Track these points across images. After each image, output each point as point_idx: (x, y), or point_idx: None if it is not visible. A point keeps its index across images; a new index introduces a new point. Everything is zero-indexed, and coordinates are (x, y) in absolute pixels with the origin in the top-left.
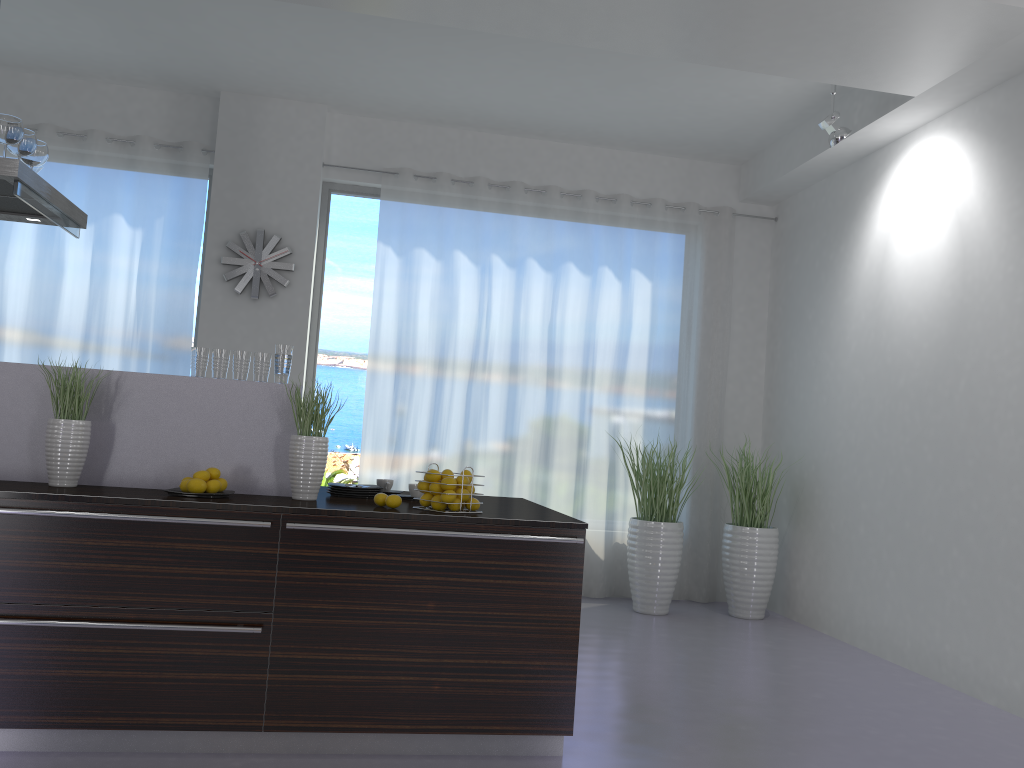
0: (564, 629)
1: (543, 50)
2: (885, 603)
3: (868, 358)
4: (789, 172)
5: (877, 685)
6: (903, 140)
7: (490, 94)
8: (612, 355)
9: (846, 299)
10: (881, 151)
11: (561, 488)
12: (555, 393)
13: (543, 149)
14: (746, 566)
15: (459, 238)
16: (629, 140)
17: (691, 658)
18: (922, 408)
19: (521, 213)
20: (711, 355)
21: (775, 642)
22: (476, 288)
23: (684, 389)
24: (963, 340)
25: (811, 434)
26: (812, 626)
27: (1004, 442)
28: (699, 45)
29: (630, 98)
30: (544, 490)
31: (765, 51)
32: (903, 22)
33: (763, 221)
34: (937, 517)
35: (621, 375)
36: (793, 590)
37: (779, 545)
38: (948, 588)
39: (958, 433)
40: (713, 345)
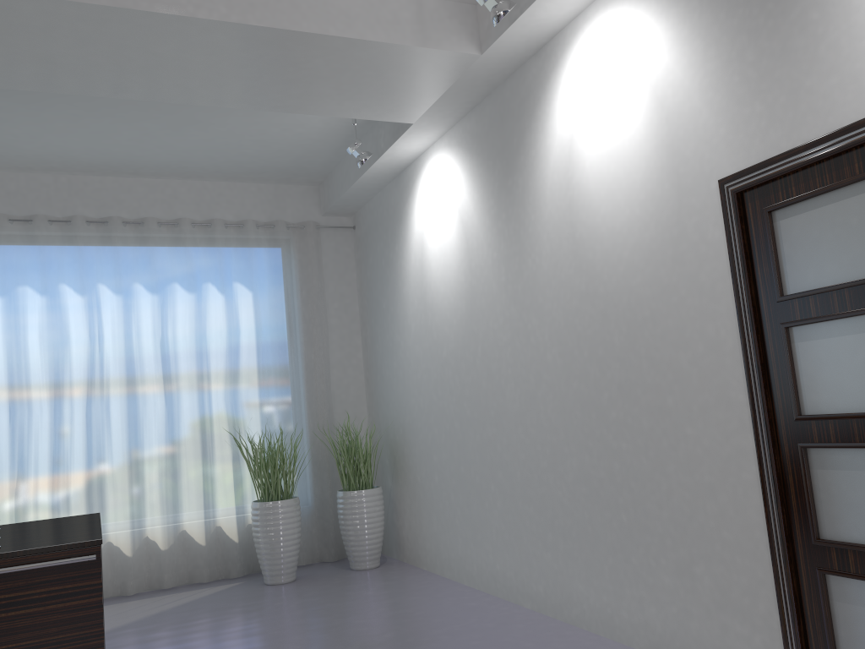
0: (88, 644)
1: (96, 101)
2: (457, 537)
3: (423, 336)
4: (349, 189)
5: (444, 611)
6: (422, 157)
7: (66, 142)
8: (224, 359)
9: (404, 289)
10: (410, 167)
11: (191, 485)
12: (175, 401)
13: (138, 186)
14: (357, 524)
15: (63, 272)
16: (214, 172)
17: (293, 622)
18: (459, 372)
19: (122, 244)
20: (313, 347)
21: (378, 588)
22: (85, 316)
23: (293, 380)
24: (476, 314)
25: (397, 403)
26: (417, 565)
27: (509, 393)
28: (215, 91)
29: (197, 137)
30: (175, 490)
31: (274, 94)
32: (372, 66)
33: (345, 230)
34: (479, 460)
35: (235, 376)
36: (401, 536)
37: (388, 500)
38: (492, 517)
39: (482, 390)
40: (314, 339)
